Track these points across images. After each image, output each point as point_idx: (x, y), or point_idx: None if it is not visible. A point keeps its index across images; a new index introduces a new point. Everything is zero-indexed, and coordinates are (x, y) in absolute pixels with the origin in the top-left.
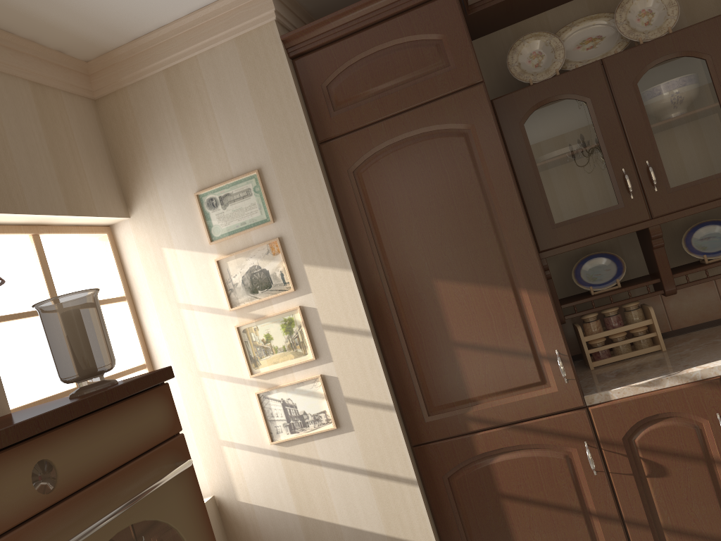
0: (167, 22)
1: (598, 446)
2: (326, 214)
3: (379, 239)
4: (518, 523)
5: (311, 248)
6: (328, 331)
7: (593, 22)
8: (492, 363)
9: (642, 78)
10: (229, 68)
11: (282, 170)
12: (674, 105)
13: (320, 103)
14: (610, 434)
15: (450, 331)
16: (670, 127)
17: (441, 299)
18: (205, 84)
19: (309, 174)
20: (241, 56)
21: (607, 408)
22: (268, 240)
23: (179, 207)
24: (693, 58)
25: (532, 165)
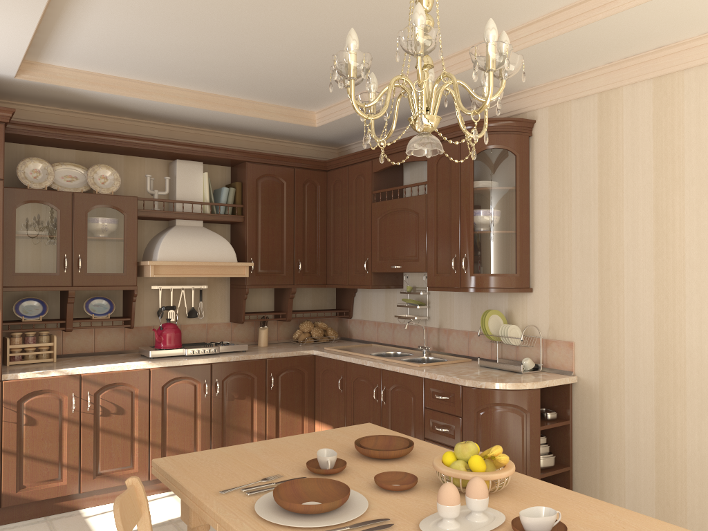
0: None
1: (1, 405)
2: None
3: None
4: None
5: None
6: None
7: (76, 168)
8: None
9: (91, 211)
10: None
11: None
12: (103, 231)
13: None
14: (11, 398)
15: None
16: (97, 241)
17: None
18: None
19: None
20: None
21: (14, 383)
22: None
23: None
24: (119, 212)
25: (13, 234)
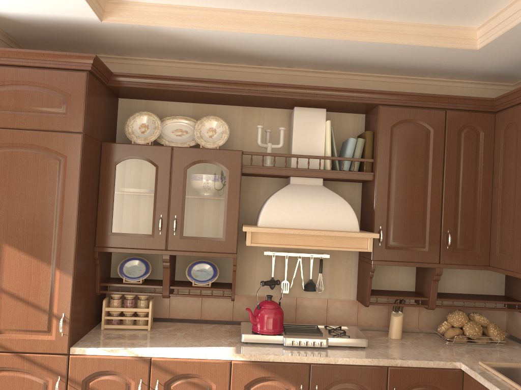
0: None
1: (66, 381)
2: None
3: None
4: None
5: None
6: None
7: (186, 121)
8: (21, 310)
9: (191, 167)
10: None
11: None
12: (202, 189)
13: None
14: (76, 375)
15: (2, 280)
16: (195, 201)
17: (3, 257)
18: None
19: None
20: None
21: (80, 359)
22: None
23: None
24: (221, 168)
25: (111, 192)
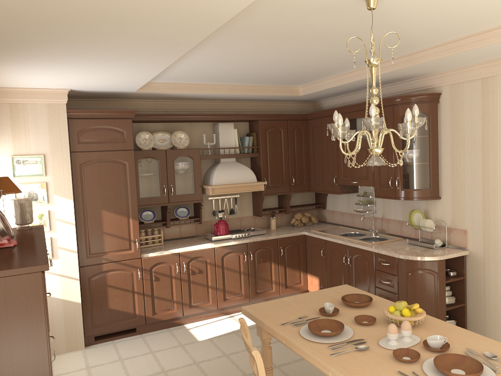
0: (20, 87)
1: (142, 271)
2: (68, 178)
3: (85, 191)
4: (111, 295)
5: (59, 189)
6: (57, 221)
7: (164, 134)
8: (115, 241)
9: (176, 159)
10: (41, 113)
11: (54, 157)
12: (182, 170)
13: (75, 138)
14: (146, 267)
15: (103, 228)
16: (180, 176)
17: (102, 216)
18: (28, 115)
19: (65, 162)
20: (48, 110)
21: (147, 259)
22: (41, 182)
23: (0, 159)
24: (190, 158)
25: (137, 177)
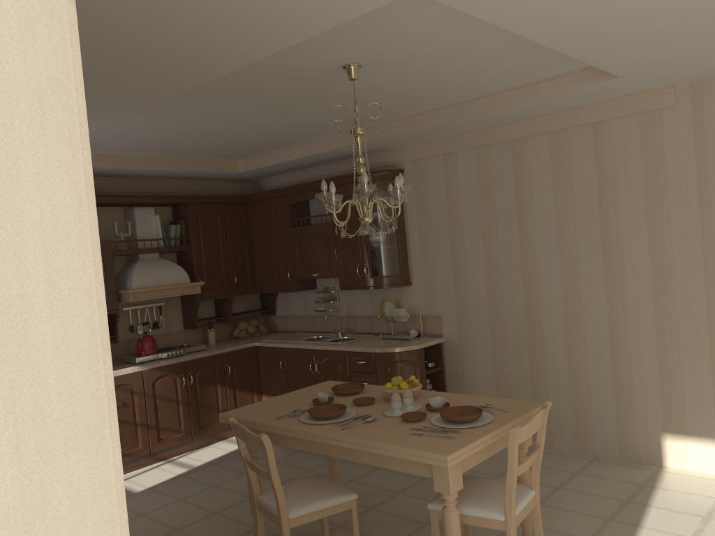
0: None
1: None
2: None
3: None
4: None
5: None
6: None
7: None
8: None
9: None
10: None
11: None
12: None
13: None
14: None
15: None
16: None
17: None
18: None
19: None
20: None
21: None
22: None
23: None
24: None
25: None
